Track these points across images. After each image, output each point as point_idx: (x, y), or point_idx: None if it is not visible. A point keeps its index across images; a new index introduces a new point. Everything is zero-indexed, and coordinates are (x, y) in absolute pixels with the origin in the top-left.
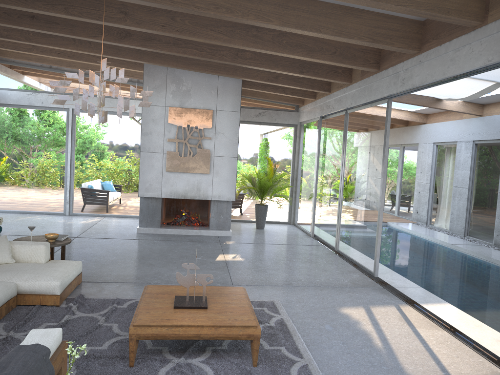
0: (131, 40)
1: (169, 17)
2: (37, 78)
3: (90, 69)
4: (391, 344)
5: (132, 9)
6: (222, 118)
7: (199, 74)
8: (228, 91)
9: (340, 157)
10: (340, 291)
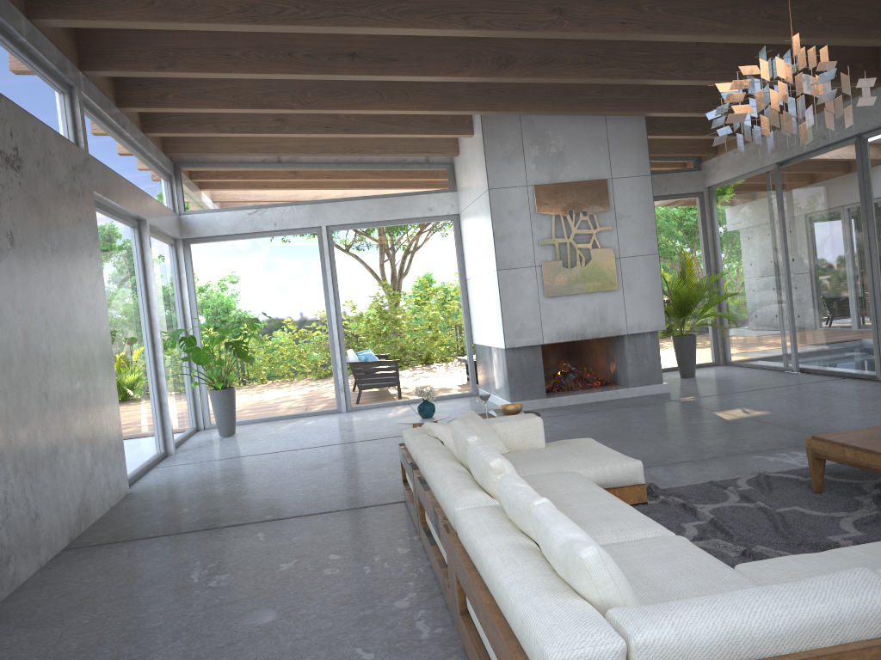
0: (516, 69)
1: (631, 6)
2: (259, 184)
3: (356, 151)
4: None
5: (570, 2)
6: (624, 190)
7: (575, 122)
8: (626, 142)
9: (857, 219)
10: None
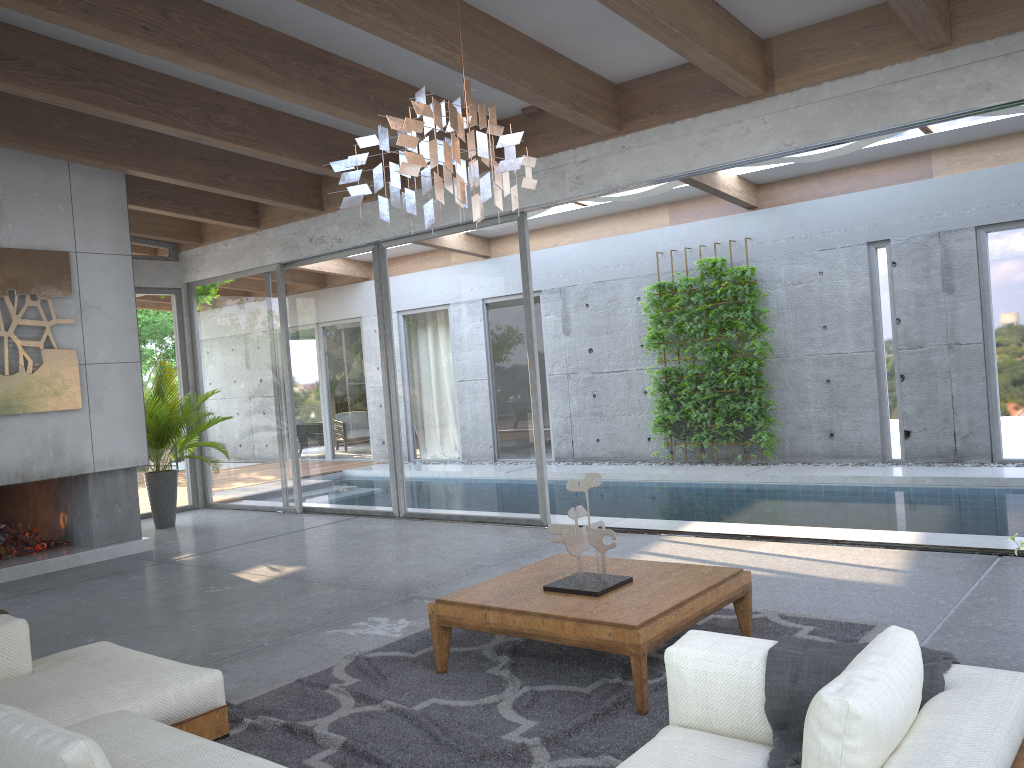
0: None
1: (157, 9)
2: None
3: None
4: (773, 569)
5: None
6: (94, 271)
7: (22, 164)
8: (99, 206)
9: (374, 336)
10: (562, 550)
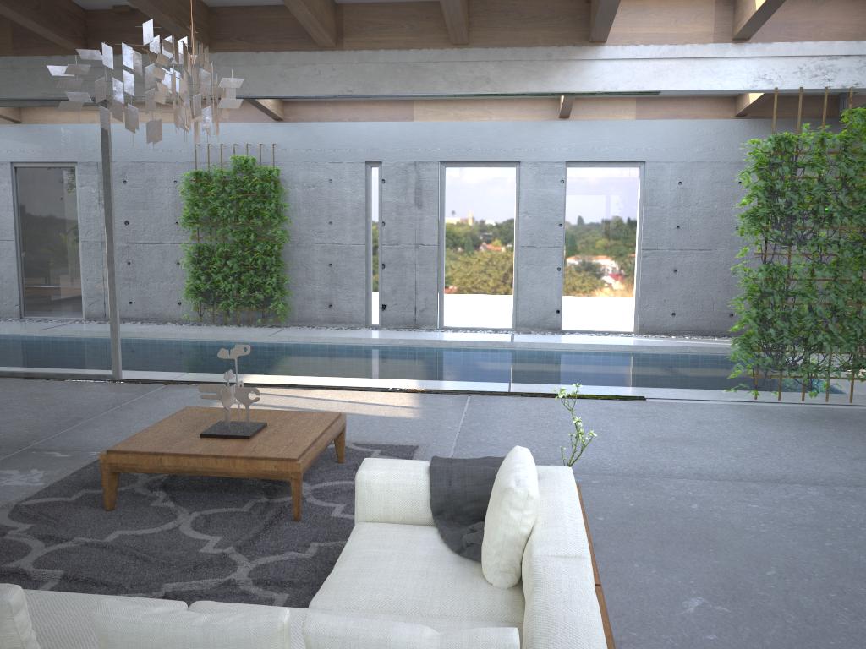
0: None
1: None
2: None
3: None
4: (330, 410)
5: None
6: None
7: None
8: None
9: None
10: (149, 401)
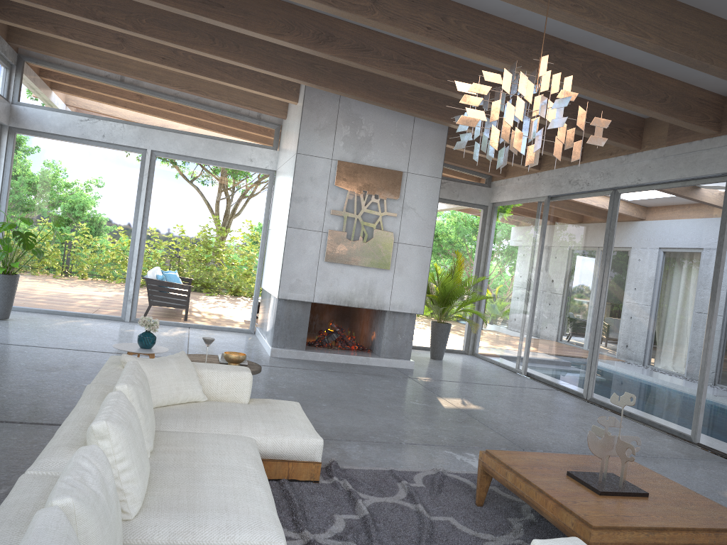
0: (333, 48)
1: (439, 15)
2: (98, 96)
3: (194, 90)
4: None
5: None
6: (415, 185)
7: (387, 116)
8: (427, 145)
9: (598, 259)
10: (683, 464)
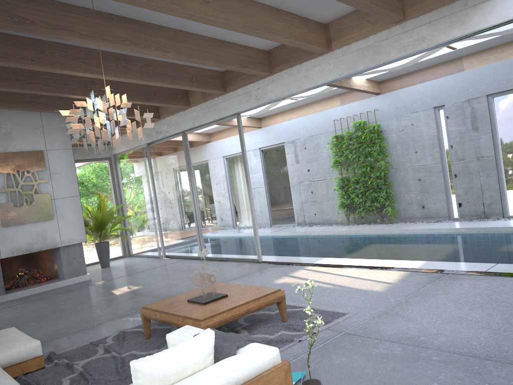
0: None
1: (37, 50)
2: None
3: None
4: (335, 283)
5: None
6: (55, 157)
7: (19, 114)
8: (55, 128)
9: (186, 175)
10: (254, 275)
